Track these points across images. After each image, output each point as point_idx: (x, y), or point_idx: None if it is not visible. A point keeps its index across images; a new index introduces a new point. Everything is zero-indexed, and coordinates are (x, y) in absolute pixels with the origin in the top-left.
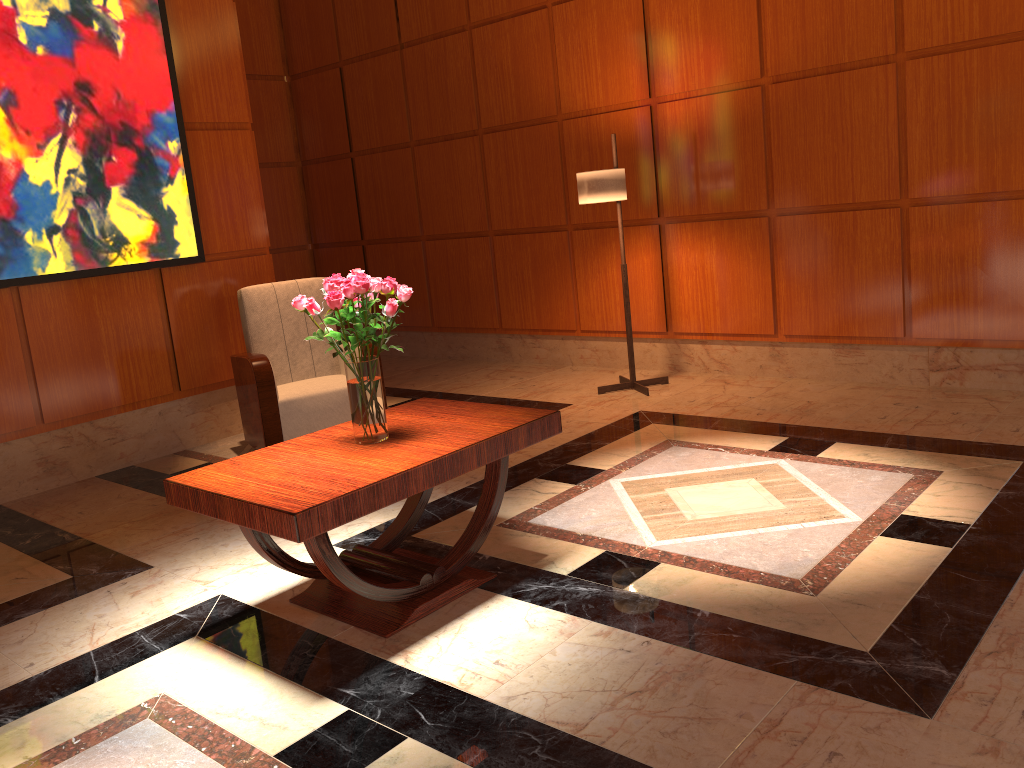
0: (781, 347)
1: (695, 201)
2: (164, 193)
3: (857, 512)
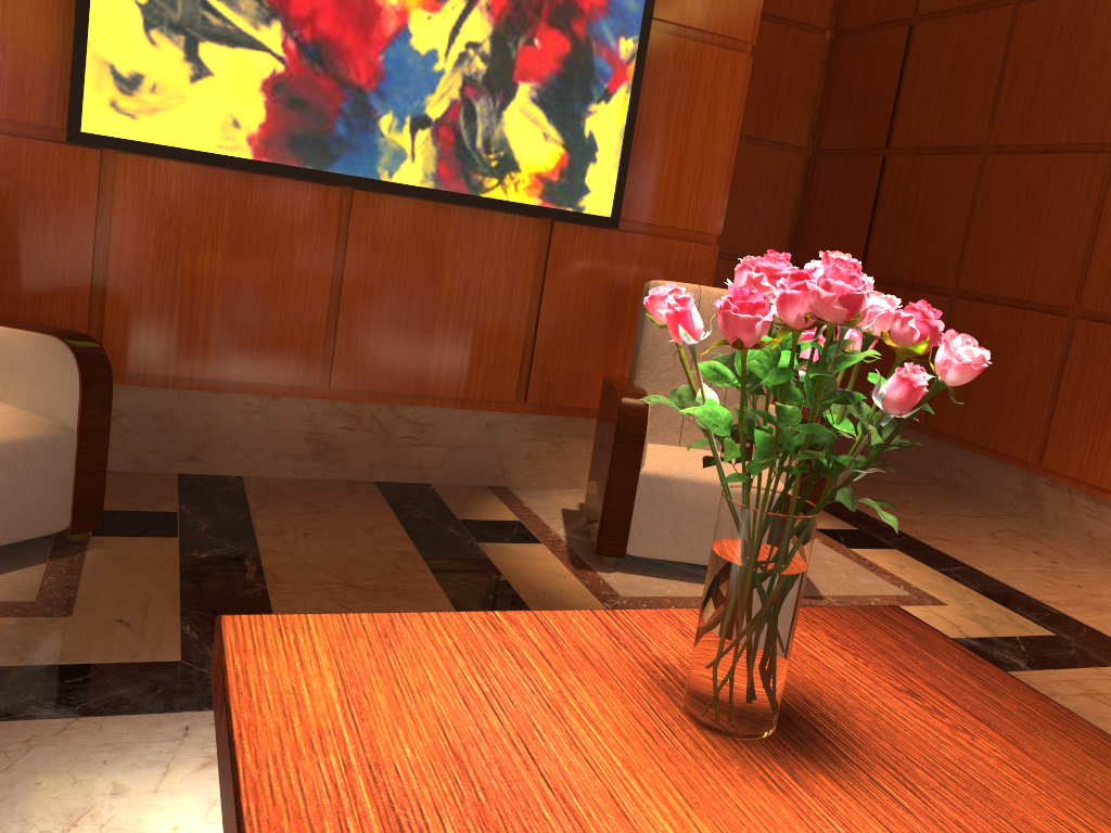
0: None
1: None
2: (591, 112)
3: None
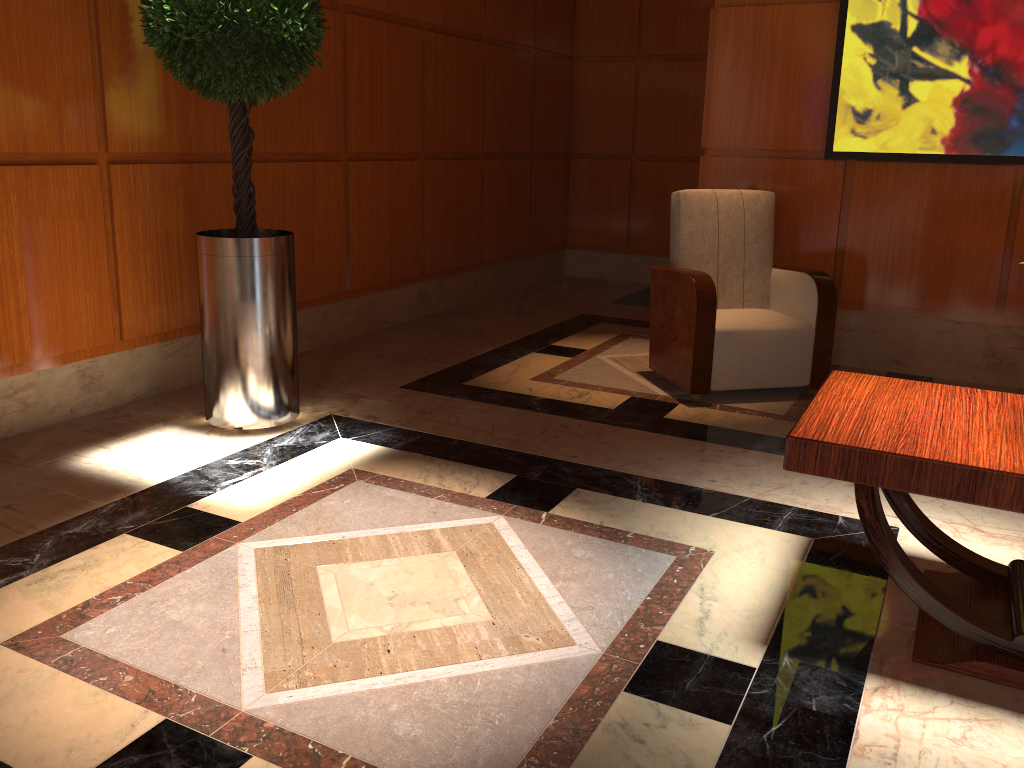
0: None
1: None
2: None
3: None
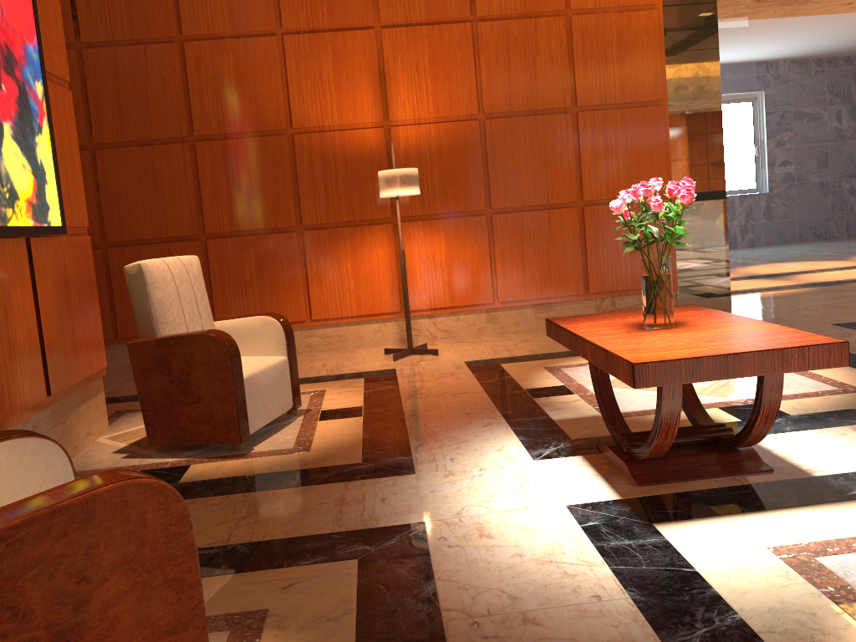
0: (495, 312)
1: (426, 204)
2: (37, 143)
3: None
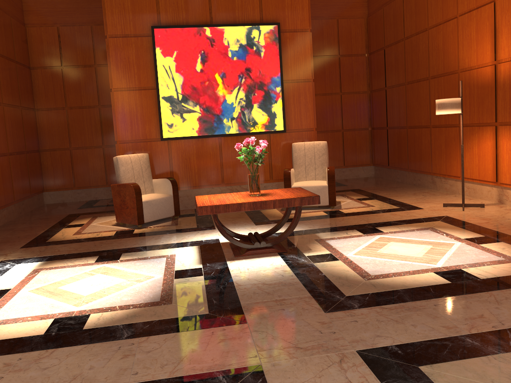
0: None
1: None
2: (272, 106)
3: (444, 264)
